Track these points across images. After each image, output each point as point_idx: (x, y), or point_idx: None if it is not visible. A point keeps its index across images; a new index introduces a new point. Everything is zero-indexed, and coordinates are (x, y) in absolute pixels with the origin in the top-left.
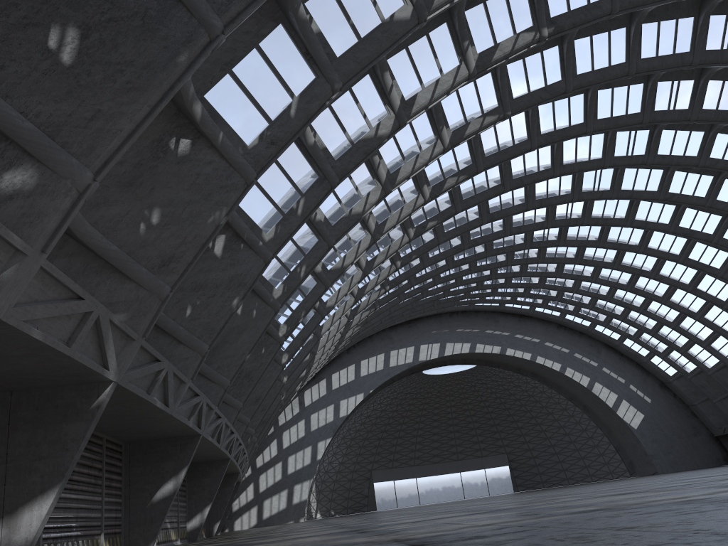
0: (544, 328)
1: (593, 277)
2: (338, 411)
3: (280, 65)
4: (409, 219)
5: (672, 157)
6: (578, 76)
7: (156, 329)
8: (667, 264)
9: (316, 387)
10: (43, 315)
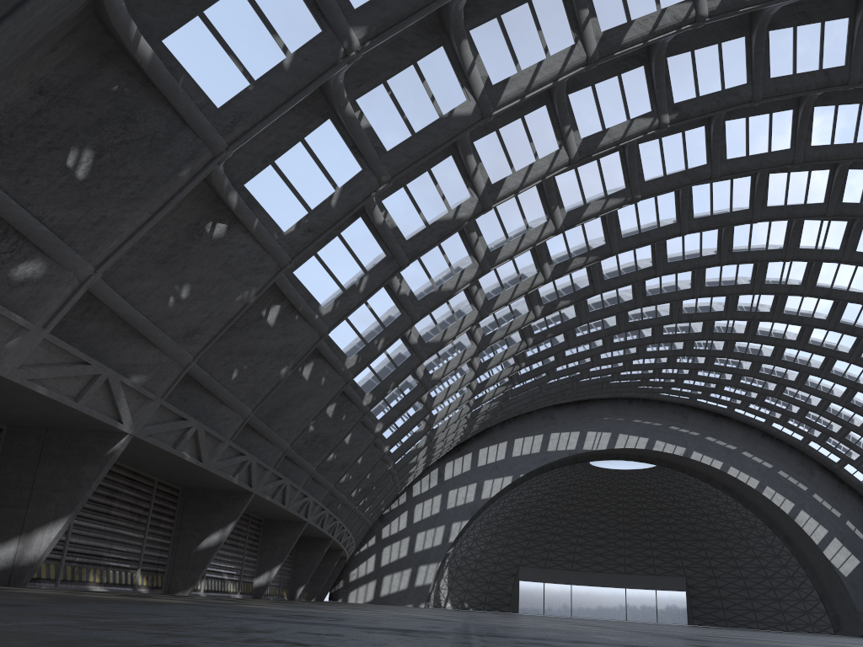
0: (744, 433)
1: (797, 383)
2: (480, 491)
3: (325, 157)
4: (537, 295)
5: None
6: (728, 161)
7: (201, 388)
8: None
9: (460, 460)
10: (48, 375)
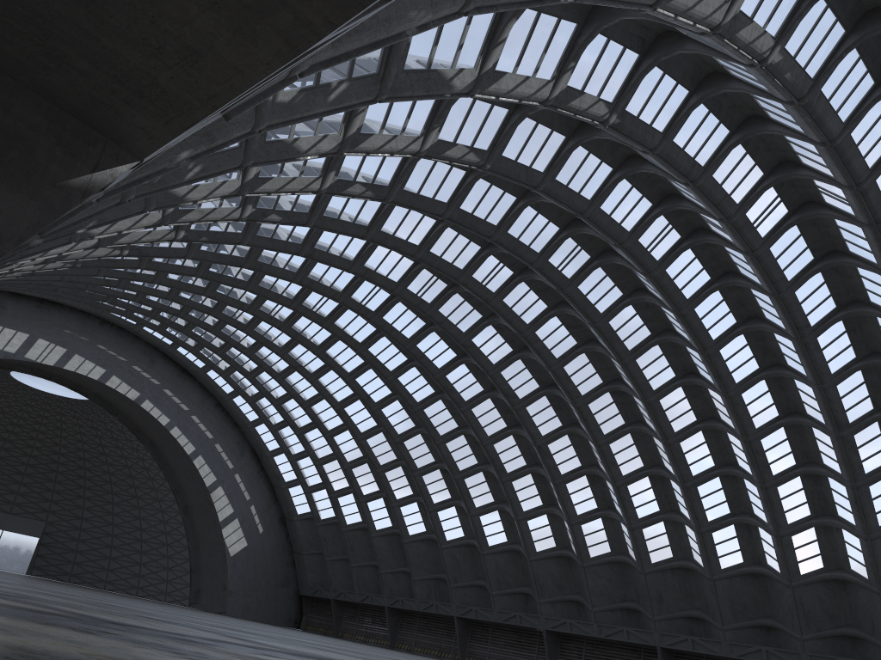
0: (201, 398)
1: (313, 376)
2: None
3: None
4: None
5: (511, 311)
6: (555, 181)
7: None
8: (394, 404)
9: None
10: None
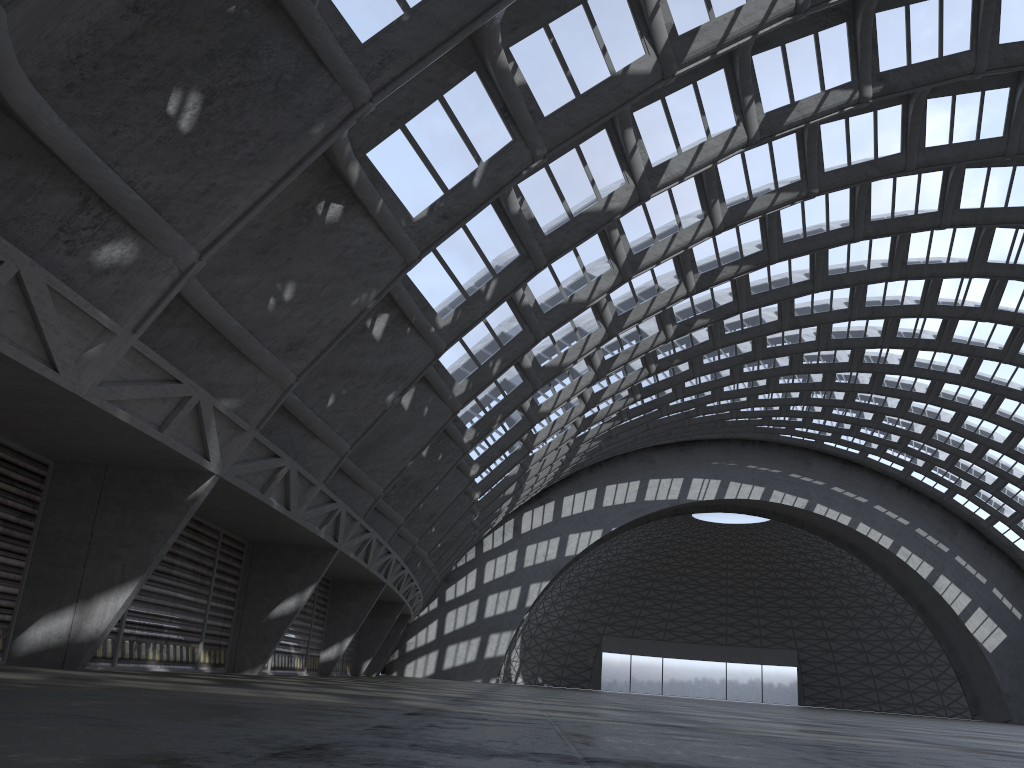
0: (877, 484)
1: (952, 425)
2: (563, 547)
3: (468, 122)
4: (669, 311)
5: None
6: (926, 150)
7: (289, 417)
8: None
9: (540, 510)
10: (131, 396)
